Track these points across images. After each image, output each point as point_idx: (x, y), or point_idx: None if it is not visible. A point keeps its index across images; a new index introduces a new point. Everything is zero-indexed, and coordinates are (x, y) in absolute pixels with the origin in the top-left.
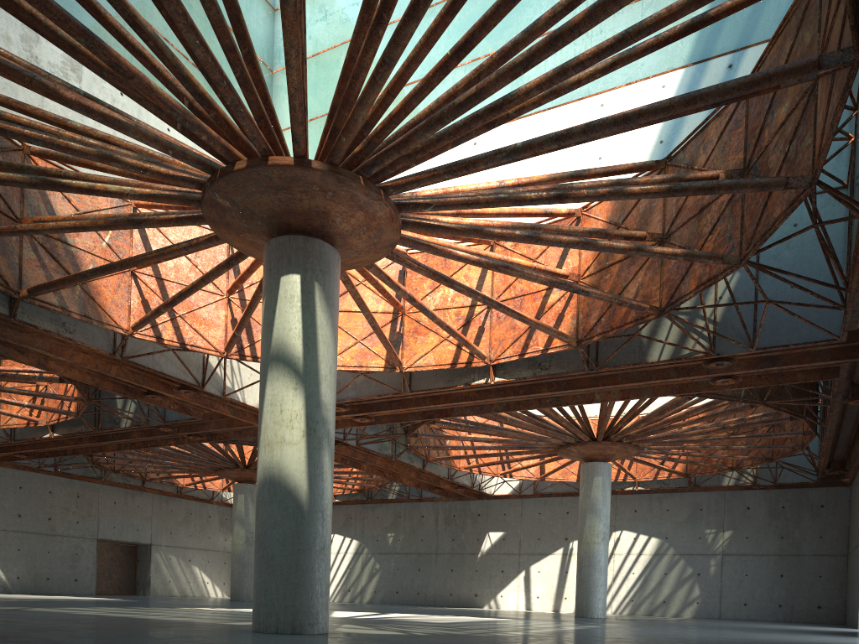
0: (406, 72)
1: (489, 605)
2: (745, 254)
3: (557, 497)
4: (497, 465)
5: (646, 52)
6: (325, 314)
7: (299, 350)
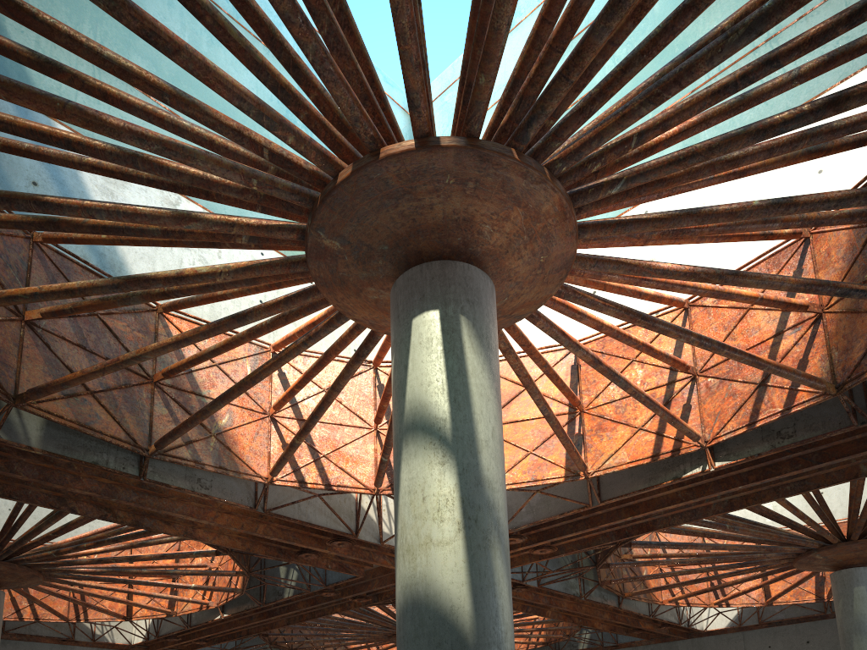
0: None
1: None
2: None
3: (790, 625)
4: (708, 594)
5: None
6: (478, 356)
7: (443, 409)
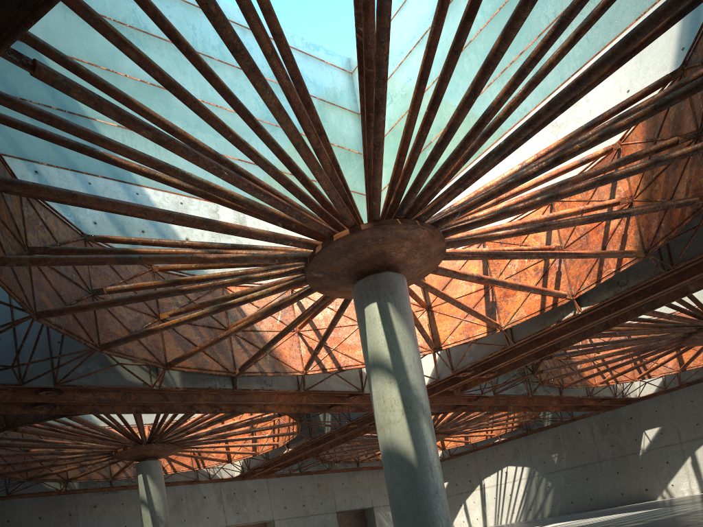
0: (406, 135)
1: (662, 496)
2: None
3: None
4: (632, 371)
5: (603, 10)
6: (400, 322)
7: (386, 354)
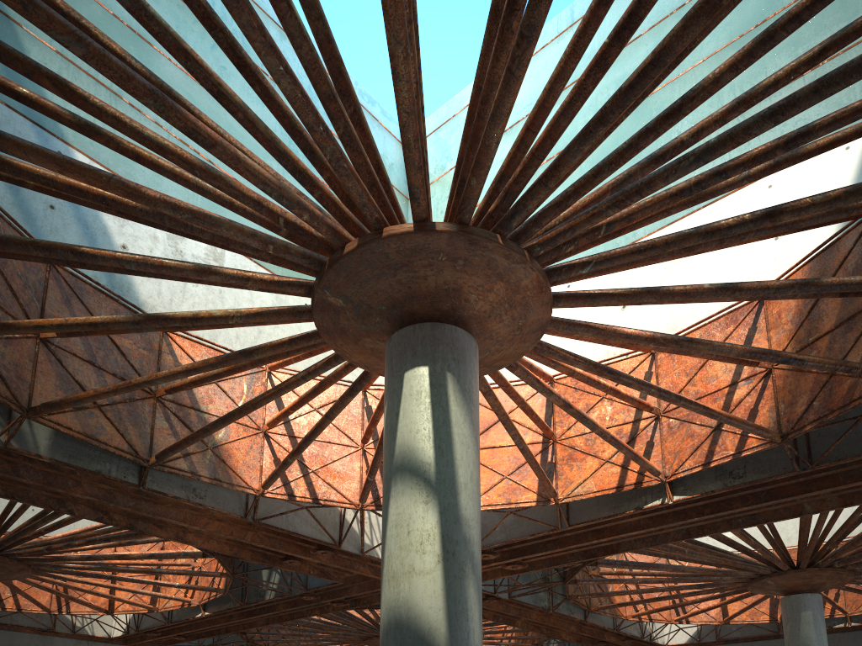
0: (549, 96)
1: None
2: None
3: (745, 642)
4: (669, 611)
5: None
6: (461, 409)
7: (429, 455)
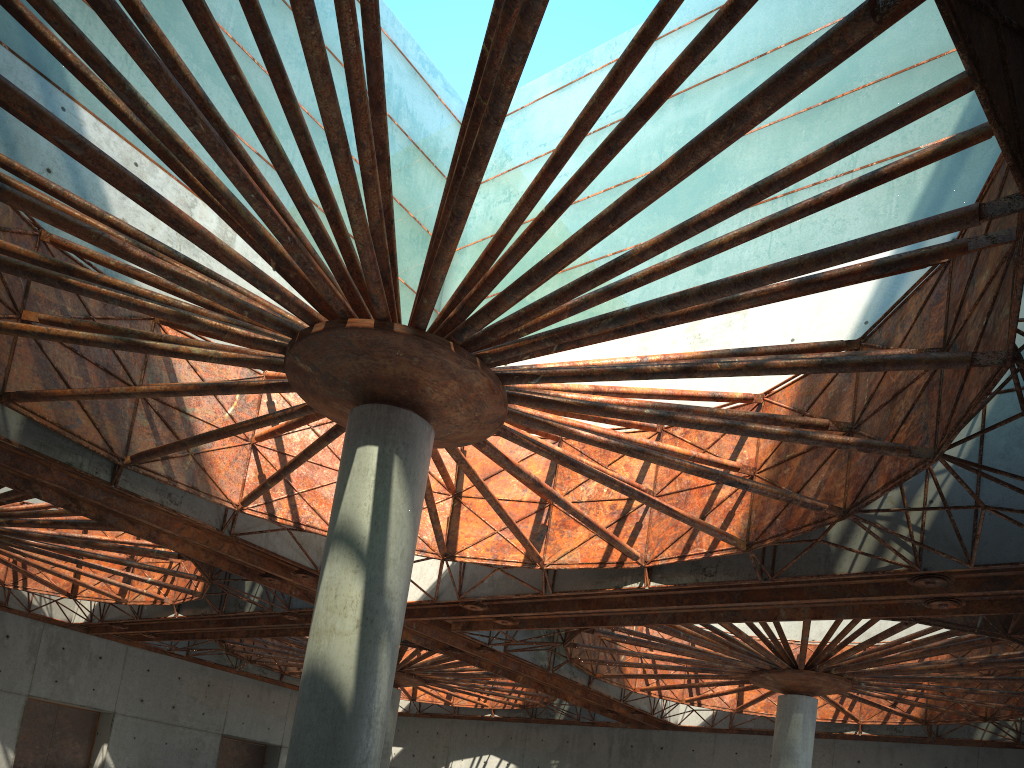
0: (505, 232)
1: None
2: (939, 446)
3: (759, 735)
4: (682, 690)
5: (803, 213)
6: (402, 490)
7: (365, 529)
